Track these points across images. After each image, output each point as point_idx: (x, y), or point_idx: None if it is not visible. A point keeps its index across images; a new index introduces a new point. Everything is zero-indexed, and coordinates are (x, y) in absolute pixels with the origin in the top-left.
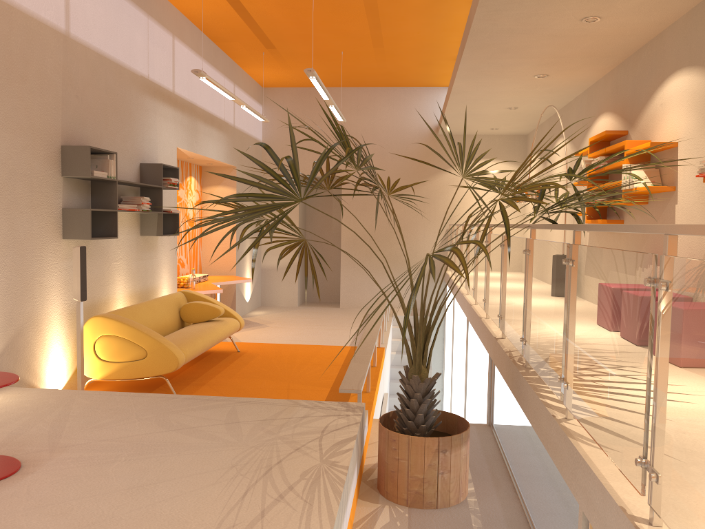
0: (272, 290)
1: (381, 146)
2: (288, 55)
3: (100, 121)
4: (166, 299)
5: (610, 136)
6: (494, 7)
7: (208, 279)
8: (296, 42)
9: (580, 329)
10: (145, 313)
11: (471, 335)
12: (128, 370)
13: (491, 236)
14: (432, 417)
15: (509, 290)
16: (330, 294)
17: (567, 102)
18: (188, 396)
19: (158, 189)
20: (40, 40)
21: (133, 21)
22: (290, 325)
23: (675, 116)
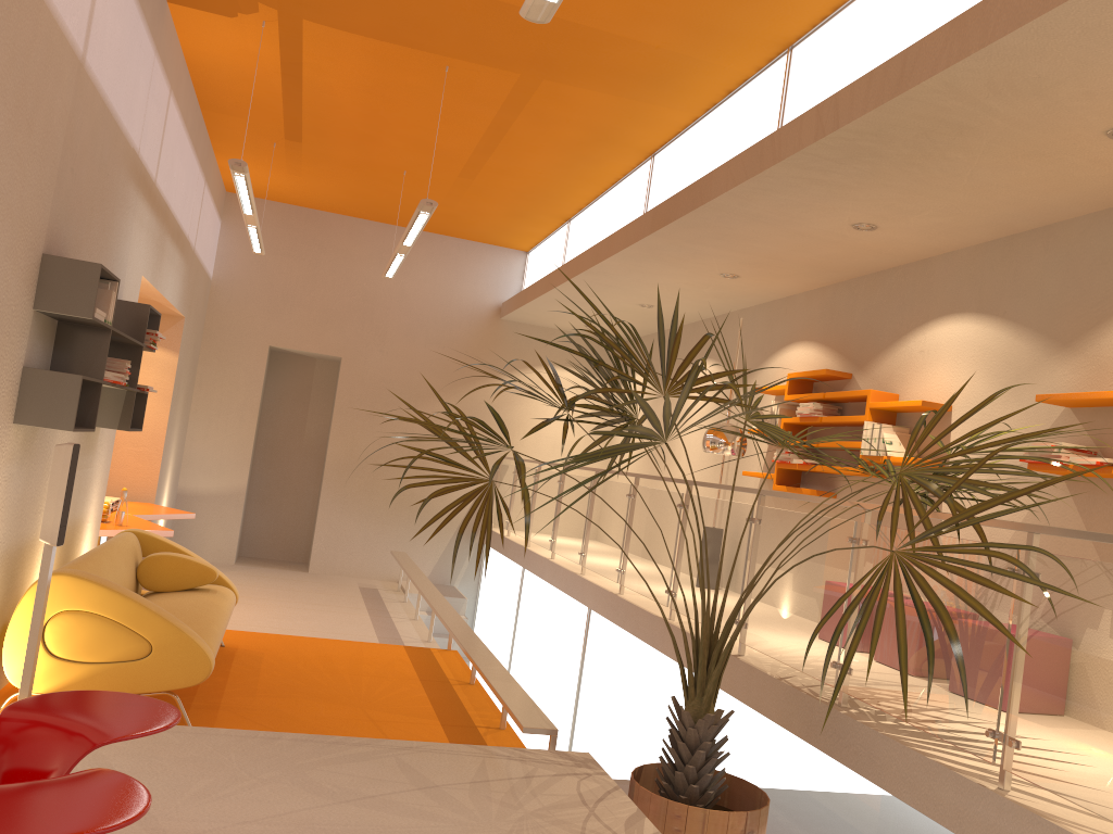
0: (193, 532)
1: (411, 321)
2: (314, 156)
3: (85, 218)
4: (123, 545)
5: (827, 376)
6: (767, 186)
7: (119, 508)
8: (343, 141)
9: (1066, 669)
10: (108, 570)
11: (603, 639)
12: (108, 678)
13: (704, 500)
14: (723, 779)
15: (781, 588)
16: (285, 547)
17: (725, 312)
18: (296, 735)
19: (134, 348)
20: (57, 64)
21: (142, 56)
22: (251, 599)
23: (947, 370)
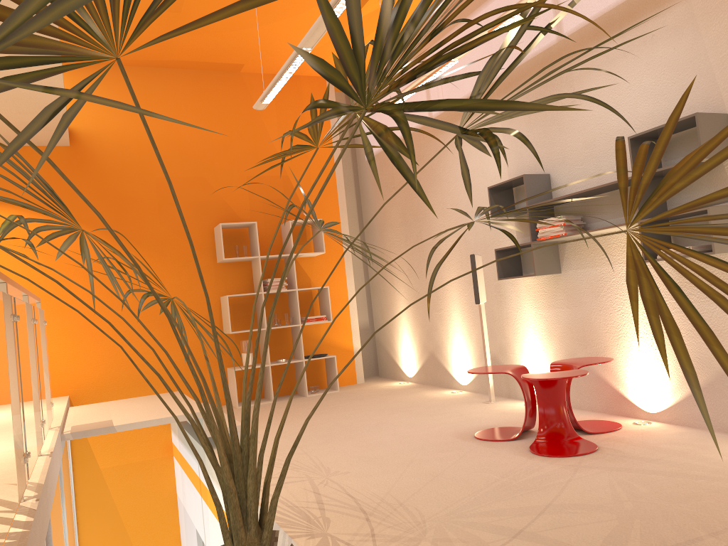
0: None
1: None
2: None
3: None
4: None
5: None
6: None
7: None
8: None
9: (26, 379)
10: None
11: None
12: None
13: None
14: None
15: None
16: None
17: None
18: (711, 543)
19: None
20: None
21: None
22: None
23: None
